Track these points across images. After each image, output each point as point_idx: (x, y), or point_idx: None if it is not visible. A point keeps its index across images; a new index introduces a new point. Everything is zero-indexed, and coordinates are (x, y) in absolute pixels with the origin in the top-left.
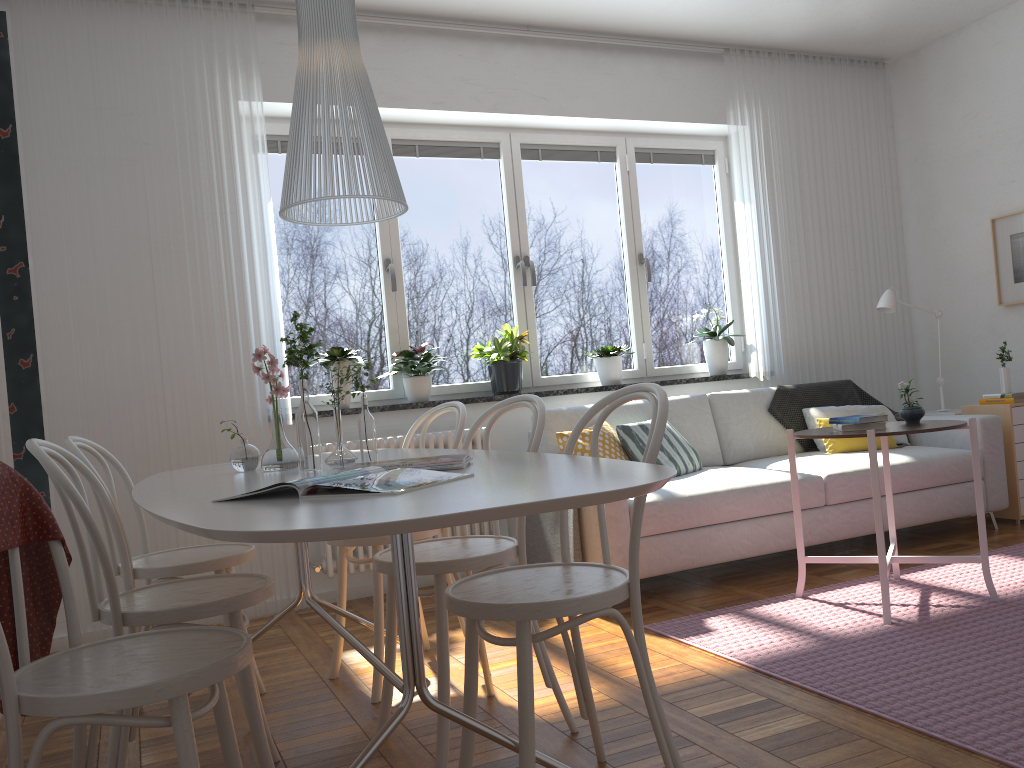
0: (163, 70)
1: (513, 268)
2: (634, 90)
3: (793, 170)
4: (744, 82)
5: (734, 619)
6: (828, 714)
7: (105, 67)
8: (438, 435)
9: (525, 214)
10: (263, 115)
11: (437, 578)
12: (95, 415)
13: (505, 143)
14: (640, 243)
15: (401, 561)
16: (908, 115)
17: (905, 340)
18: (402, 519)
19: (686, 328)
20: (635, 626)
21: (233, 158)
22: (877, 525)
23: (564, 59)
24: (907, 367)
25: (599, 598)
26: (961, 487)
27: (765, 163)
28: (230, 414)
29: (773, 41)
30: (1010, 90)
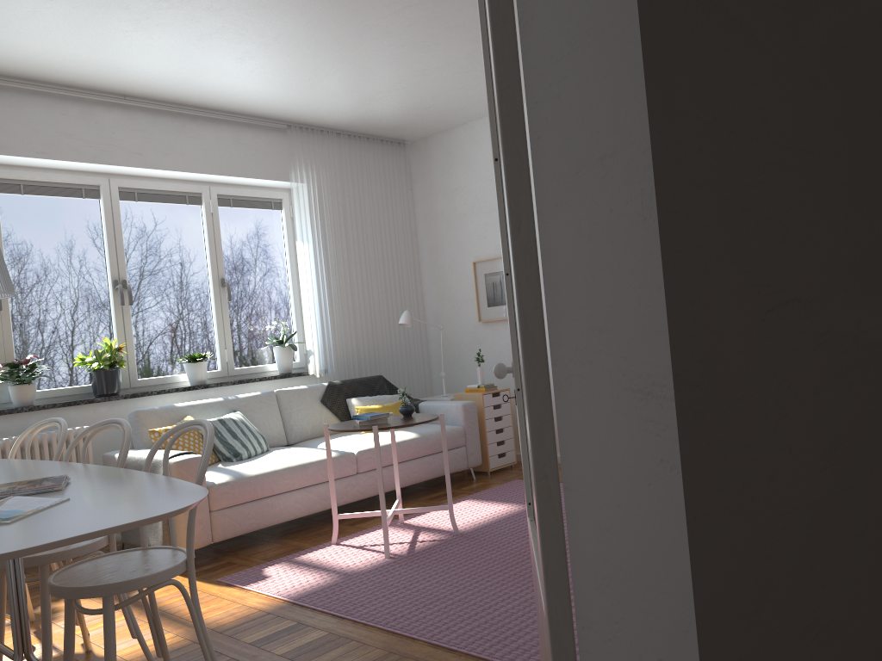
0: None
1: (112, 290)
2: (216, 151)
3: (340, 219)
4: (303, 151)
5: (285, 566)
6: (335, 627)
7: None
8: (43, 435)
9: (123, 245)
10: None
11: (42, 567)
12: None
13: (105, 186)
14: (222, 270)
15: (12, 565)
16: (422, 182)
17: (422, 343)
18: (16, 549)
19: (260, 336)
20: (191, 589)
21: None
22: (380, 491)
23: (156, 123)
24: (423, 363)
25: (164, 573)
26: (450, 452)
27: (319, 213)
28: None
29: (324, 123)
30: (483, 175)
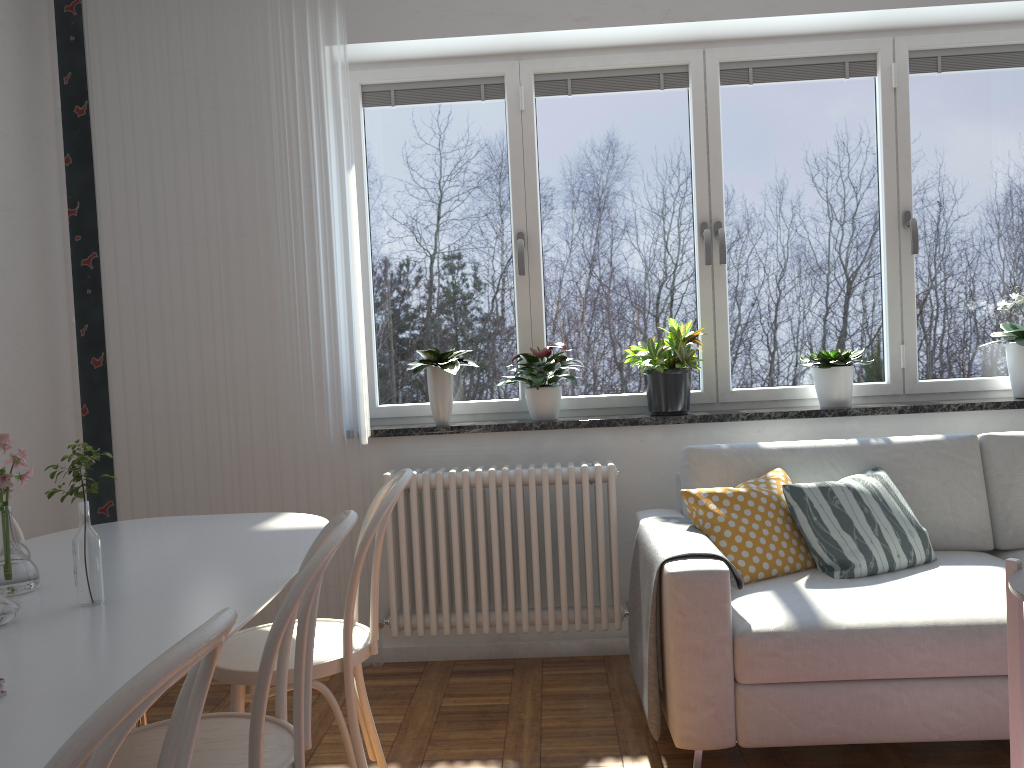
0: (234, 19)
1: (697, 239)
2: None
3: None
4: None
5: None
6: None
7: (171, 24)
8: (541, 471)
9: (720, 163)
10: (347, 61)
11: None
12: (154, 423)
13: (696, 64)
14: (907, 196)
15: None
16: None
17: None
18: None
19: (982, 322)
20: None
21: (310, 118)
22: None
23: None
24: None
25: None
26: None
27: None
28: (296, 428)
29: None
30: None
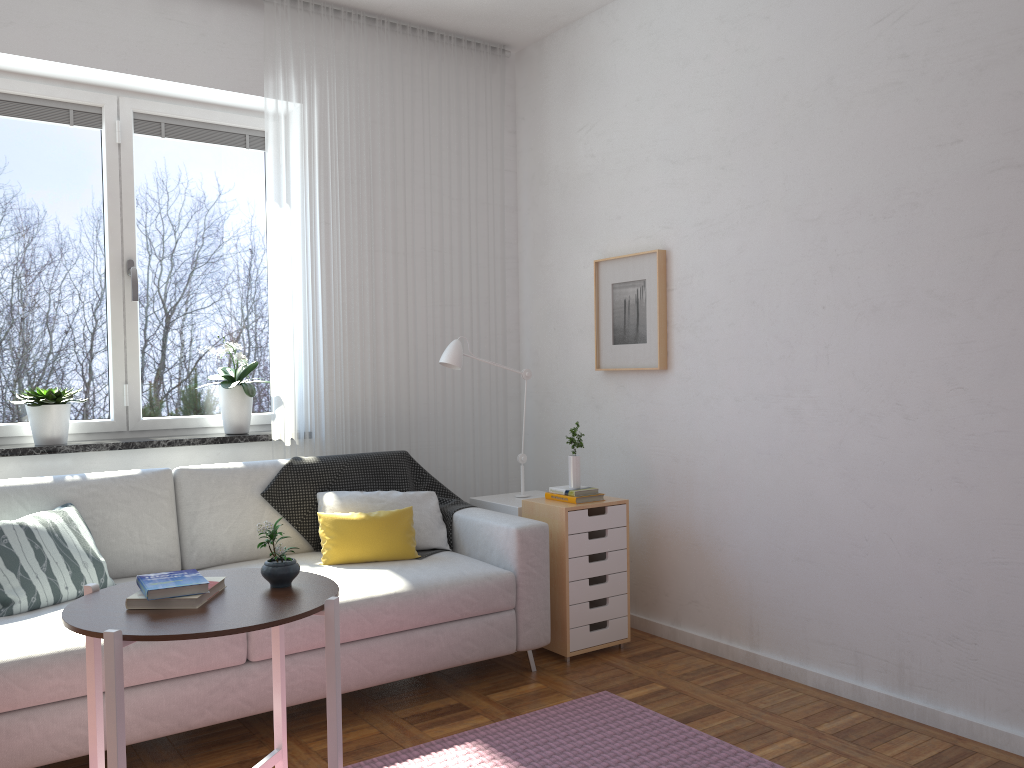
0: None
1: None
2: (115, 29)
3: (360, 170)
4: (294, 44)
5: None
6: None
7: None
8: None
9: None
10: None
11: None
12: None
13: None
14: (132, 245)
15: None
16: (530, 119)
17: (505, 398)
18: None
19: (203, 366)
20: None
21: None
22: None
23: None
24: (505, 432)
25: None
26: (479, 622)
27: (320, 156)
28: None
29: None
30: (623, 102)
